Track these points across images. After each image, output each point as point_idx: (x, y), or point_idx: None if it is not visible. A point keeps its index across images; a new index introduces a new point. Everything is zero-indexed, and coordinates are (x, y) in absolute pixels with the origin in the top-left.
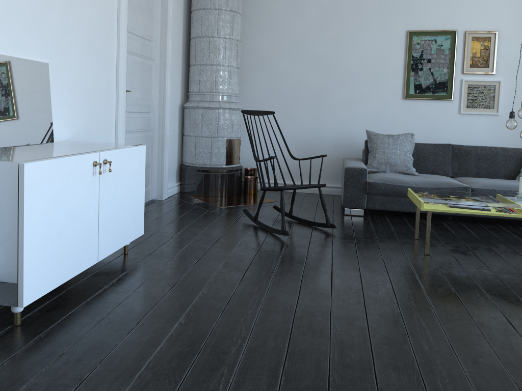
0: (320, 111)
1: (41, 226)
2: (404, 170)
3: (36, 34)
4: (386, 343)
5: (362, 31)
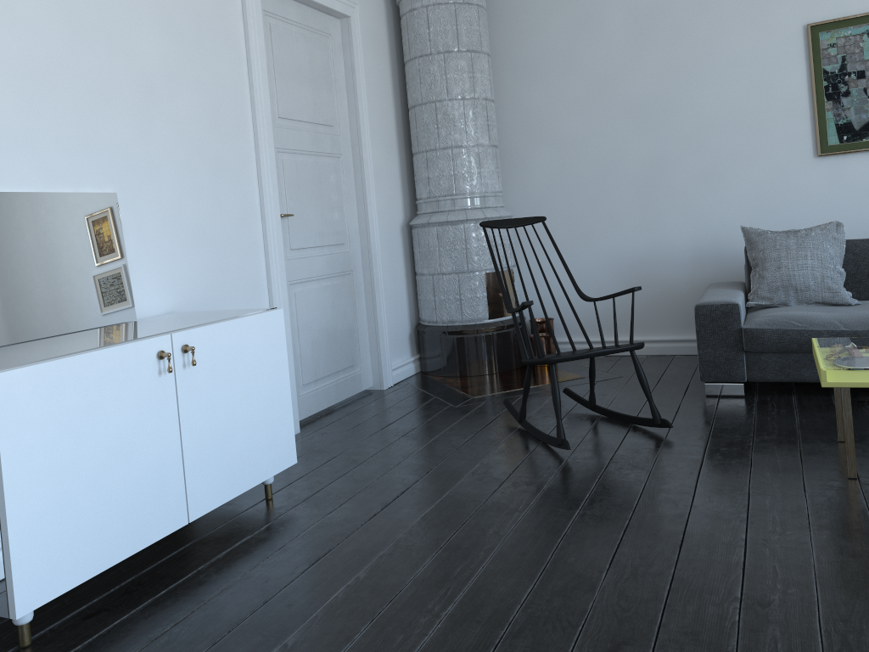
0: (655, 201)
1: (45, 476)
2: (826, 298)
3: (88, 150)
4: None
5: (715, 42)
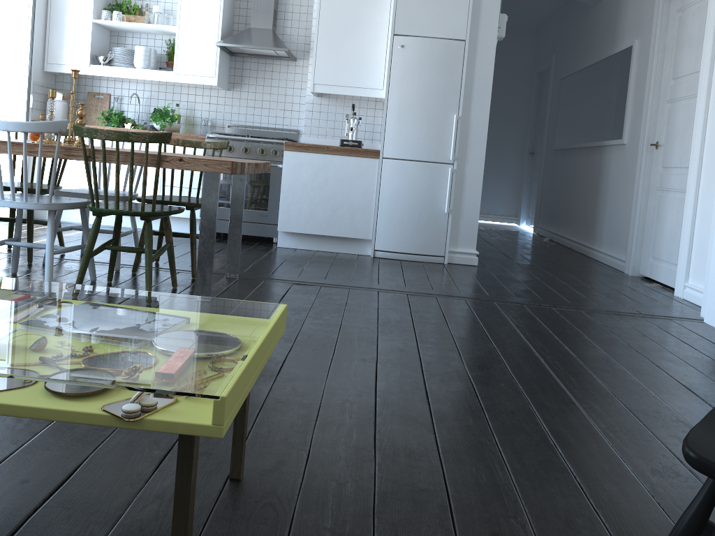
0: None
1: None
2: None
3: None
4: (401, 332)
5: None
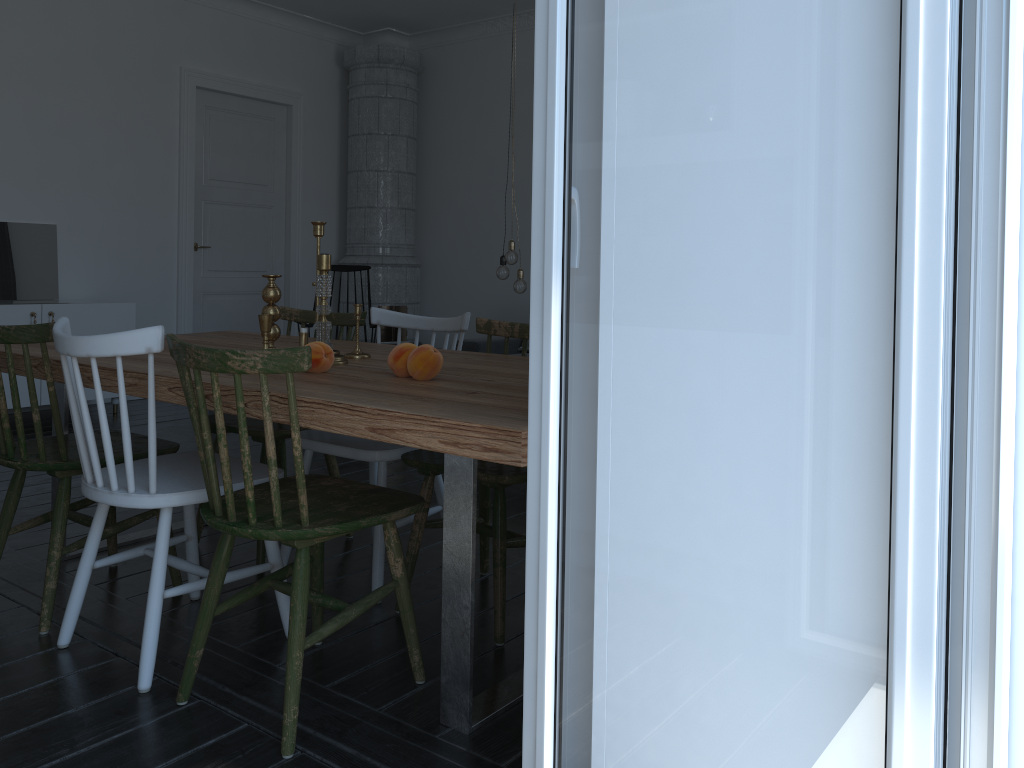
0: (517, 264)
1: None
2: None
3: (40, 199)
4: None
5: None
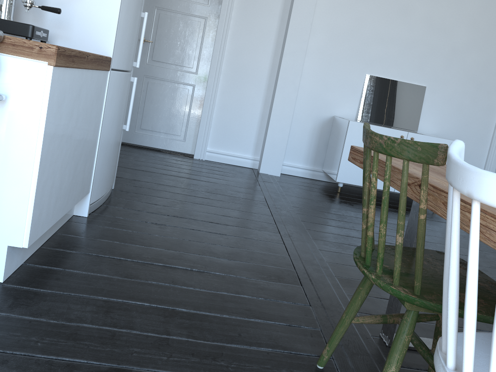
0: None
1: None
2: None
3: (420, 70)
4: None
5: None
